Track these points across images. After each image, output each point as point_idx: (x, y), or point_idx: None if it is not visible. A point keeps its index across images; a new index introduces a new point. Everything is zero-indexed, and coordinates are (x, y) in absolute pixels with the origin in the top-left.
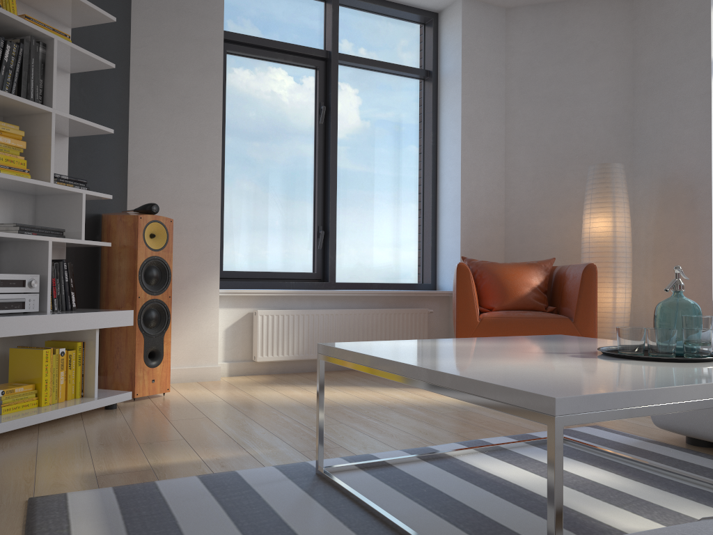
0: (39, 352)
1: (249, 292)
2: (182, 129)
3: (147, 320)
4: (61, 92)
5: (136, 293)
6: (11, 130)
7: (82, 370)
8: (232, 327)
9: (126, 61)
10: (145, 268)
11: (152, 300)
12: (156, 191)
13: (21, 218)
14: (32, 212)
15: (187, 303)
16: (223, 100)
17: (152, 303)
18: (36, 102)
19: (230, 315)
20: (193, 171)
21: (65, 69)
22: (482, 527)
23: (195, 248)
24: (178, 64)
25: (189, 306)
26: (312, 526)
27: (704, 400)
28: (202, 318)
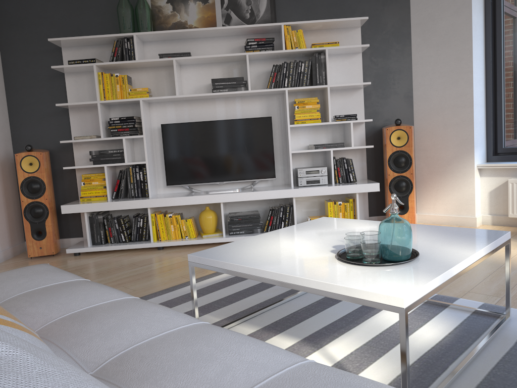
0: (327, 203)
1: (502, 166)
2: (444, 57)
3: (396, 188)
4: (356, 65)
5: (387, 173)
6: (312, 101)
7: (353, 213)
8: (494, 191)
9: (407, 26)
10: (394, 158)
11: (398, 176)
12: (429, 103)
13: (336, 137)
14: (342, 132)
15: (452, 174)
16: (499, 17)
17: (398, 178)
18: (320, 84)
19: (492, 181)
20: (452, 84)
21: (355, 52)
22: (293, 319)
23: (456, 137)
24: (439, 13)
25: (454, 176)
26: (262, 294)
27: (248, 275)
28: (462, 184)
